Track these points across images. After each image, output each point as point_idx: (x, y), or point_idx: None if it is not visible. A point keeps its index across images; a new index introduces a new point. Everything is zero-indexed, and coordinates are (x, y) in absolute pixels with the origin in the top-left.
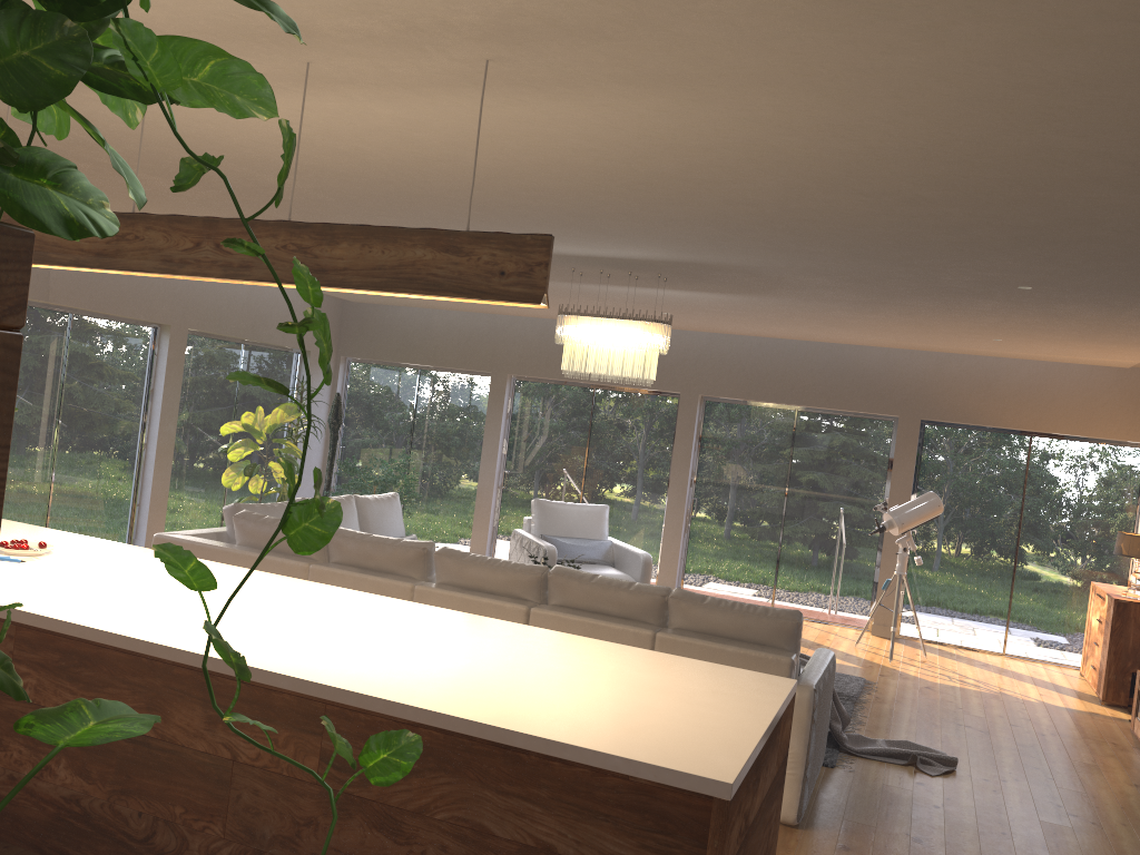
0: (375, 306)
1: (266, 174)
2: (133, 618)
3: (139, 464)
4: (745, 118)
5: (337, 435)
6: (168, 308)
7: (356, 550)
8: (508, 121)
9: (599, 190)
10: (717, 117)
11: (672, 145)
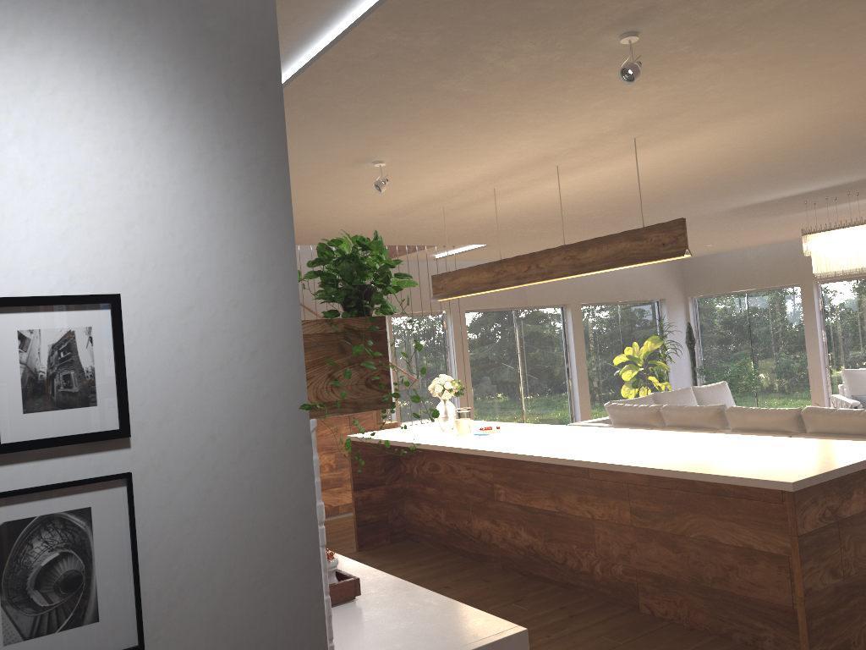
0: (703, 257)
1: (576, 211)
2: (529, 448)
3: (569, 391)
4: (798, 110)
5: (694, 351)
6: (566, 294)
7: (677, 416)
8: (672, 154)
9: (763, 162)
10: (782, 115)
11: (775, 132)
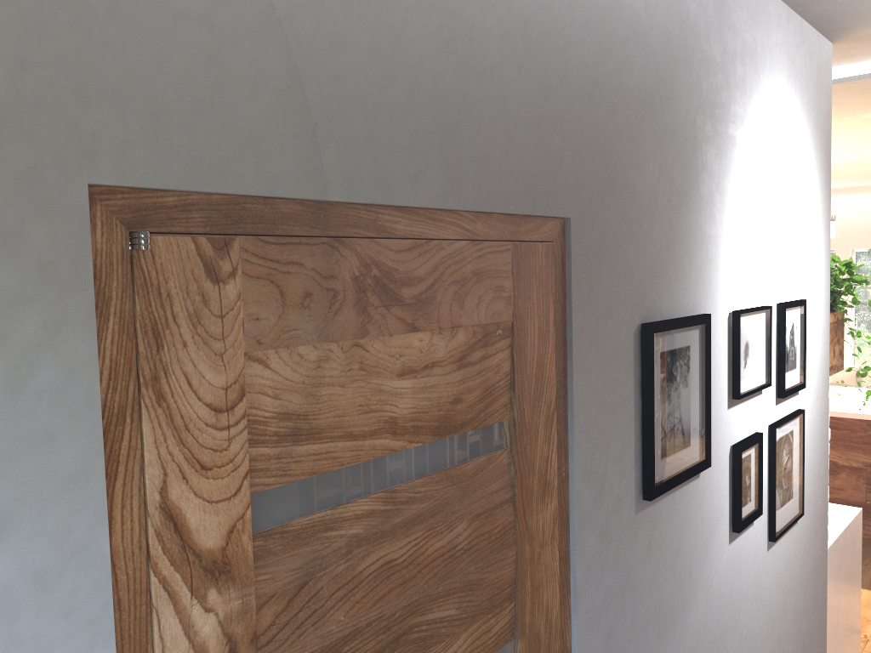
0: None
1: None
2: None
3: None
4: None
5: None
6: None
7: None
8: None
9: None
10: (868, 154)
11: (844, 161)
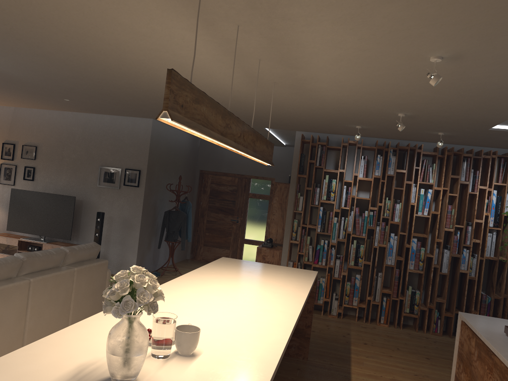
0: None
1: None
2: (277, 308)
3: None
4: (238, 96)
5: None
6: None
7: None
8: (206, 72)
9: (110, 67)
10: (236, 94)
11: (201, 86)
